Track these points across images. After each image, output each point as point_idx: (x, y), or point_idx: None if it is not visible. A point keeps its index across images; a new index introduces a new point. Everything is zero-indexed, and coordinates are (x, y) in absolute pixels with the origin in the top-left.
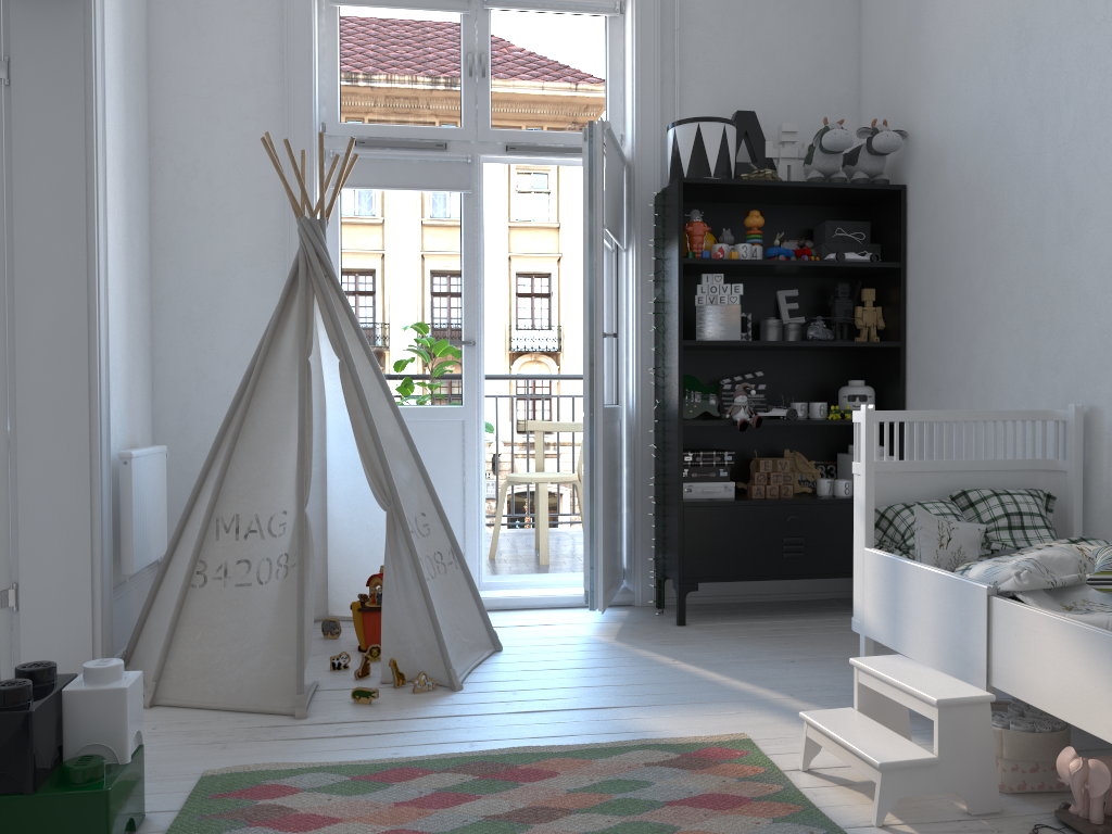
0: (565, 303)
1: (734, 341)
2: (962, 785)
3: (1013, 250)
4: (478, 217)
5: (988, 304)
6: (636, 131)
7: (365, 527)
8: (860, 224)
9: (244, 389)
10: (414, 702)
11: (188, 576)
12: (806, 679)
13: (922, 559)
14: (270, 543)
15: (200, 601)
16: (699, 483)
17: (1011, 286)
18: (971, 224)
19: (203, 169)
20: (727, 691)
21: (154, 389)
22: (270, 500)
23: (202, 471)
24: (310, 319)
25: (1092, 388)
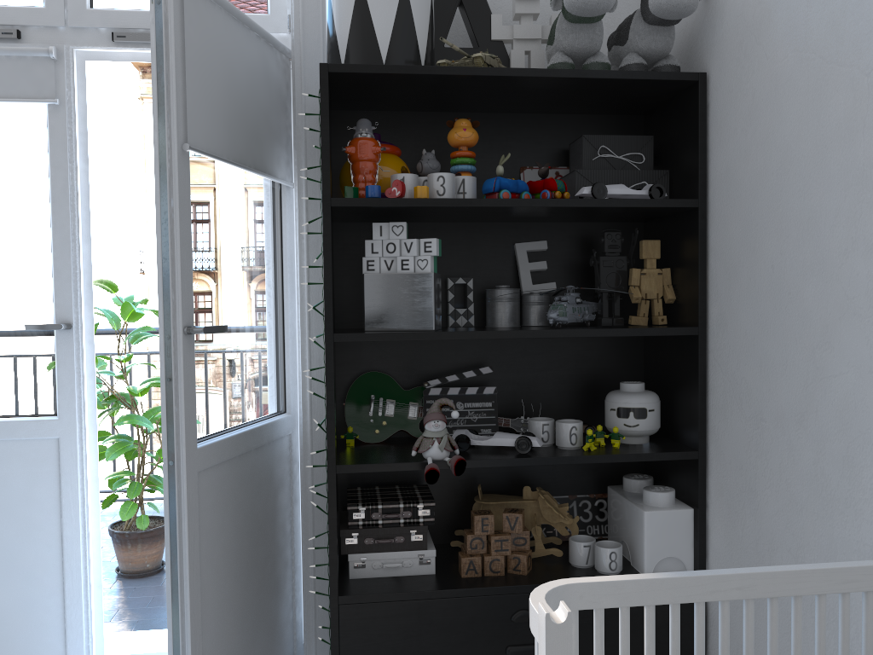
0: None
1: (421, 333)
2: None
3: None
4: (73, 140)
5: (856, 282)
6: (296, 5)
7: None
8: (638, 139)
9: None
10: None
11: None
12: None
13: None
14: None
15: None
16: (378, 554)
17: None
18: (820, 128)
19: None
20: None
21: None
22: None
23: None
24: None
25: None
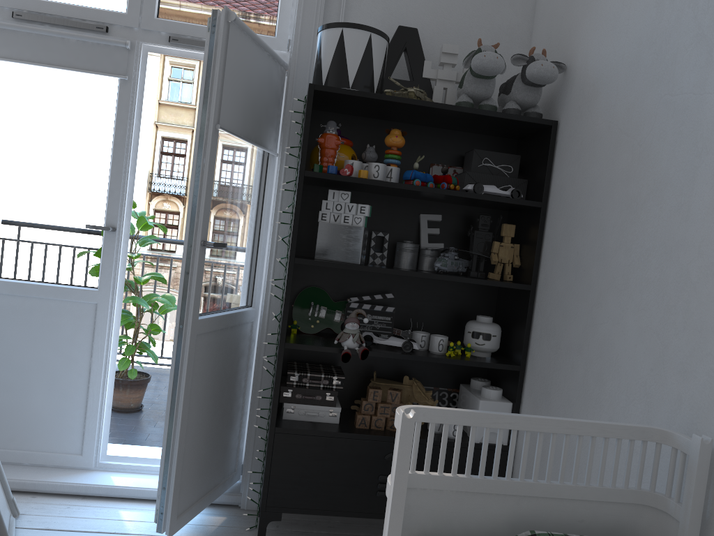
0: None
1: (351, 265)
2: None
3: (654, 210)
4: (133, 105)
5: (618, 269)
6: (296, 36)
7: None
8: (510, 156)
9: None
10: None
11: None
12: None
13: None
14: None
15: None
16: (303, 405)
17: (646, 253)
18: (613, 171)
19: None
20: None
21: None
22: None
23: None
24: None
25: None
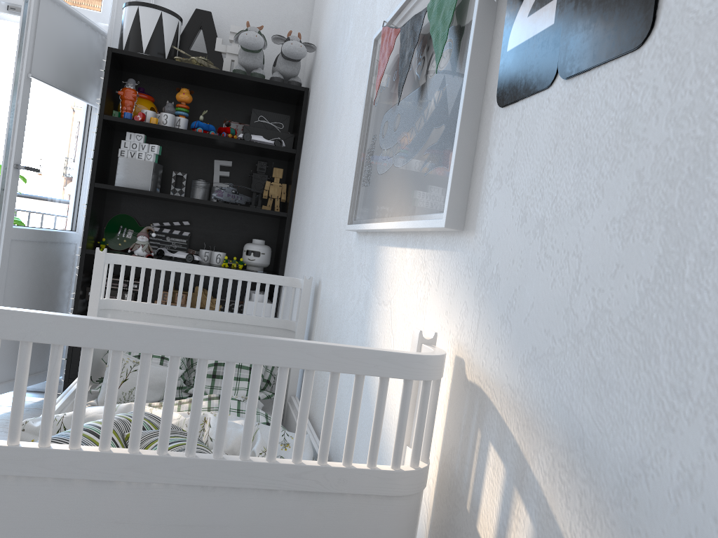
0: None
1: (141, 190)
2: None
3: (323, 142)
4: None
5: (312, 187)
6: (113, 12)
7: None
8: (281, 116)
9: None
10: None
11: None
12: None
13: (99, 395)
14: None
15: None
16: None
17: (318, 172)
18: (318, 120)
19: None
20: None
21: None
22: None
23: None
24: None
25: (322, 264)
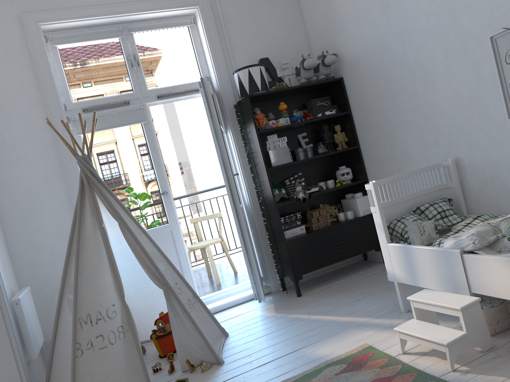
0: (164, 153)
1: (289, 163)
2: (478, 340)
3: (403, 97)
4: (153, 133)
5: (396, 122)
6: (217, 77)
7: (143, 296)
8: (326, 97)
9: (70, 248)
10: (206, 377)
11: (73, 352)
12: (371, 306)
13: (415, 243)
14: (110, 322)
15: (83, 363)
16: (289, 230)
17: (405, 112)
18: (379, 89)
19: (9, 141)
20: (342, 324)
21: (12, 258)
22: (103, 301)
23: (59, 296)
24: (97, 206)
25: (455, 149)
